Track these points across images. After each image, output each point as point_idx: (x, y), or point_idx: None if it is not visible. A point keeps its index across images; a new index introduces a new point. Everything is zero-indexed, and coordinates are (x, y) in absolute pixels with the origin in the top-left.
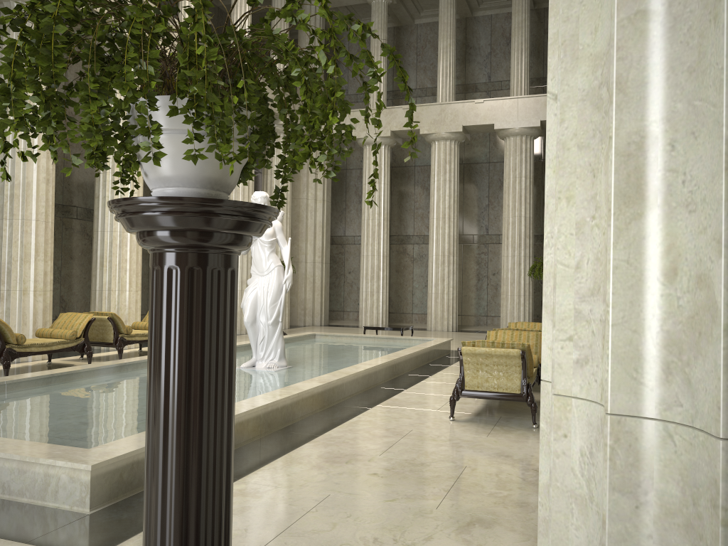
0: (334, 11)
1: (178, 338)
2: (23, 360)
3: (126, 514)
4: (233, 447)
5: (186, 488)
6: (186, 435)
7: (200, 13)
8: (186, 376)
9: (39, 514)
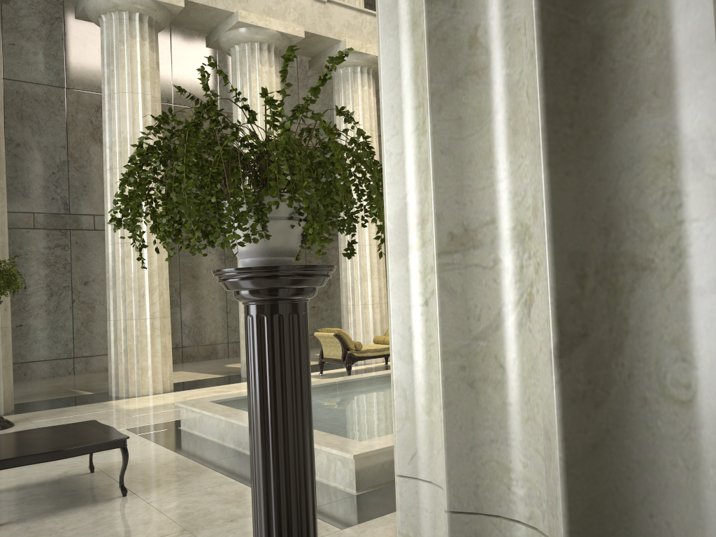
0: (318, 113)
1: (256, 367)
2: (368, 362)
3: (381, 498)
4: (311, 449)
5: (267, 477)
6: (265, 438)
7: (228, 139)
8: (262, 395)
9: (321, 490)
